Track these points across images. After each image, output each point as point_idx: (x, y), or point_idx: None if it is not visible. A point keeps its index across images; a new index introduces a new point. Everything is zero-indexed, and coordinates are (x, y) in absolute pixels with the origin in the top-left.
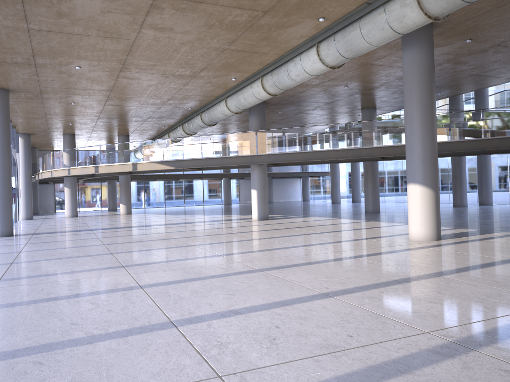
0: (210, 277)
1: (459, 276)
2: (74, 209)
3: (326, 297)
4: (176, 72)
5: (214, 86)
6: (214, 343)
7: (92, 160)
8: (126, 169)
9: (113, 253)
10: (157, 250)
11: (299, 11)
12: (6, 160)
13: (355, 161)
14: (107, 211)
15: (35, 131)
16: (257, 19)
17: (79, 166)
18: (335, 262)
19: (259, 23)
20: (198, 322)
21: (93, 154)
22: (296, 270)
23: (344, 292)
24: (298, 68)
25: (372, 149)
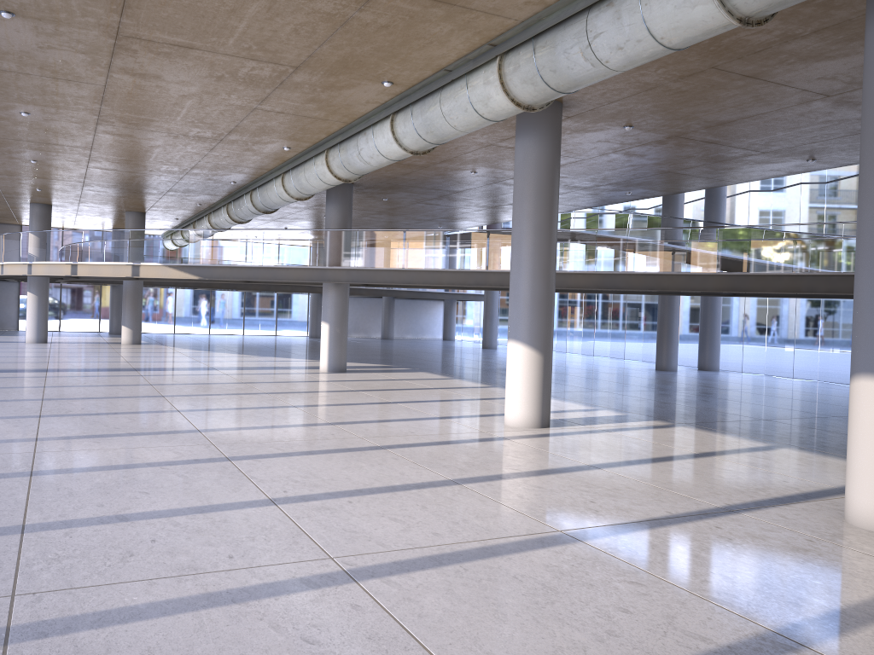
0: (145, 465)
1: (485, 486)
2: (42, 330)
3: (268, 504)
4: (189, 132)
5: (260, 156)
6: (49, 557)
7: (69, 253)
8: (121, 273)
9: (42, 417)
10: (112, 416)
11: (348, 70)
12: None
13: (491, 289)
14: (106, 335)
15: None
16: (288, 75)
17: (47, 261)
18: (348, 454)
19: (294, 80)
20: (58, 528)
21: (70, 244)
22: (277, 463)
23: (301, 499)
24: (370, 146)
25: (505, 274)
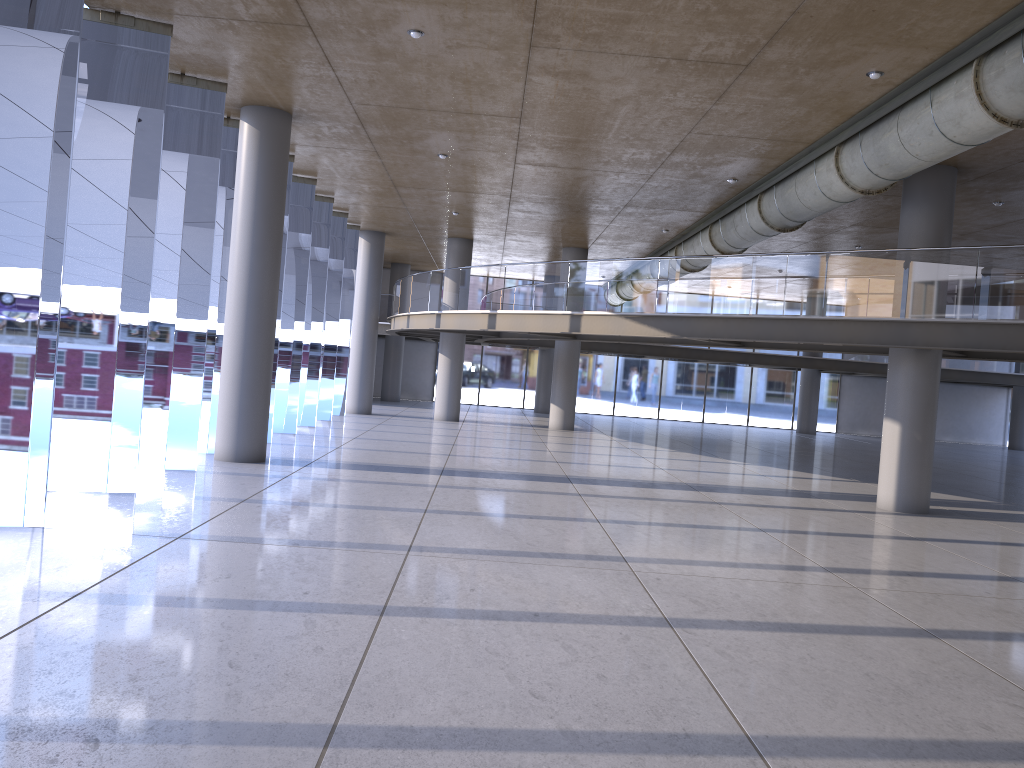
0: None
1: None
2: (453, 404)
3: None
4: (690, 50)
5: (808, 106)
6: None
7: (486, 298)
8: (555, 327)
9: (386, 614)
10: (529, 630)
11: None
12: (265, 280)
13: None
14: (531, 414)
15: (390, 226)
16: None
17: (459, 310)
18: None
19: None
20: None
21: (489, 286)
22: None
23: None
24: None
25: None
